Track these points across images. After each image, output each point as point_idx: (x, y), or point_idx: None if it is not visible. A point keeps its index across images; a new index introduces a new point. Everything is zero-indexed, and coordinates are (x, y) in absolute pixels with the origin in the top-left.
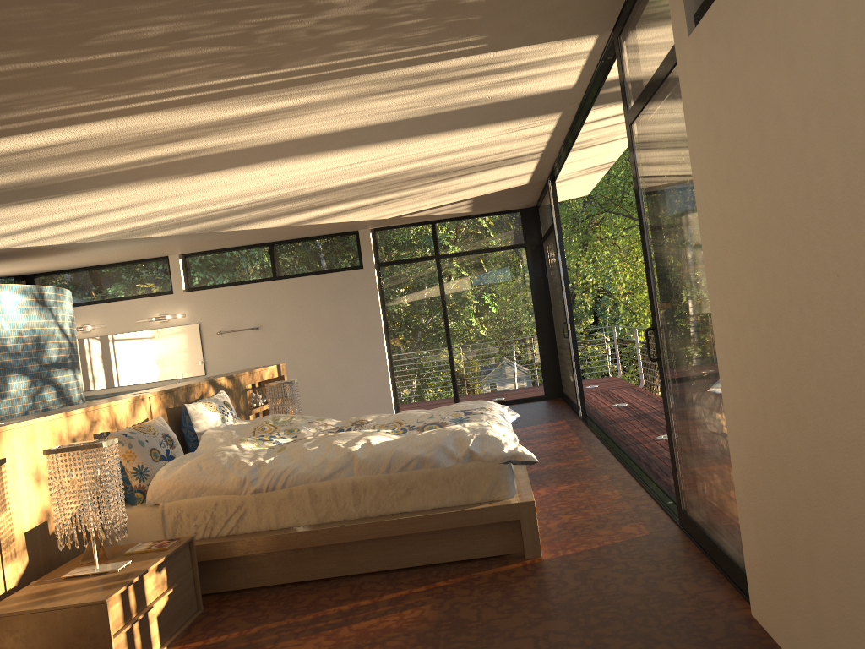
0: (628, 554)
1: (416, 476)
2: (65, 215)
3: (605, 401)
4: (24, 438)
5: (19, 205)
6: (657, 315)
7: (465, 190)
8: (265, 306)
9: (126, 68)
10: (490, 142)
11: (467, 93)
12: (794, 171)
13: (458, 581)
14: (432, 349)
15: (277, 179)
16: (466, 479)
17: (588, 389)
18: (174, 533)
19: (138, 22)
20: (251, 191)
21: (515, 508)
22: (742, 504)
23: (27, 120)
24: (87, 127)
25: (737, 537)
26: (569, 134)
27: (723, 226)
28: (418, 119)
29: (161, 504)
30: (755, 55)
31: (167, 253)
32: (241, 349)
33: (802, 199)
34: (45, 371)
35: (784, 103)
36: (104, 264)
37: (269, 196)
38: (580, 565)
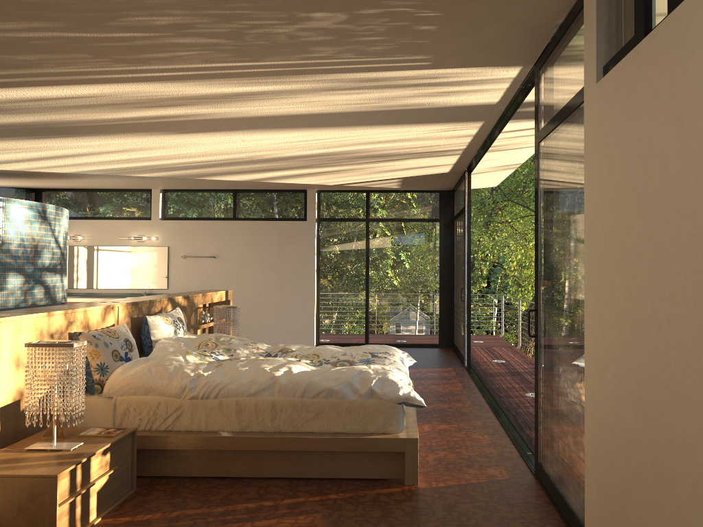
0: (489, 494)
1: (325, 404)
2: (72, 151)
3: (487, 356)
4: (11, 330)
5: (36, 139)
6: (539, 300)
7: (397, 171)
8: (223, 240)
9: (137, 46)
10: (423, 137)
11: (410, 98)
12: (670, 211)
13: (346, 496)
14: (352, 293)
15: (247, 144)
16: (365, 412)
17: (474, 344)
18: (121, 422)
19: (151, 12)
20: (224, 151)
21: (402, 442)
22: (589, 472)
23: (52, 76)
24: (99, 87)
25: (581, 496)
26: (488, 139)
27: (604, 242)
28: (367, 113)
29: (115, 397)
30: (650, 110)
31: (151, 187)
32: (199, 272)
33: (673, 236)
34: (38, 273)
35: (668, 155)
36: (99, 189)
37: (239, 156)
38: (449, 498)
